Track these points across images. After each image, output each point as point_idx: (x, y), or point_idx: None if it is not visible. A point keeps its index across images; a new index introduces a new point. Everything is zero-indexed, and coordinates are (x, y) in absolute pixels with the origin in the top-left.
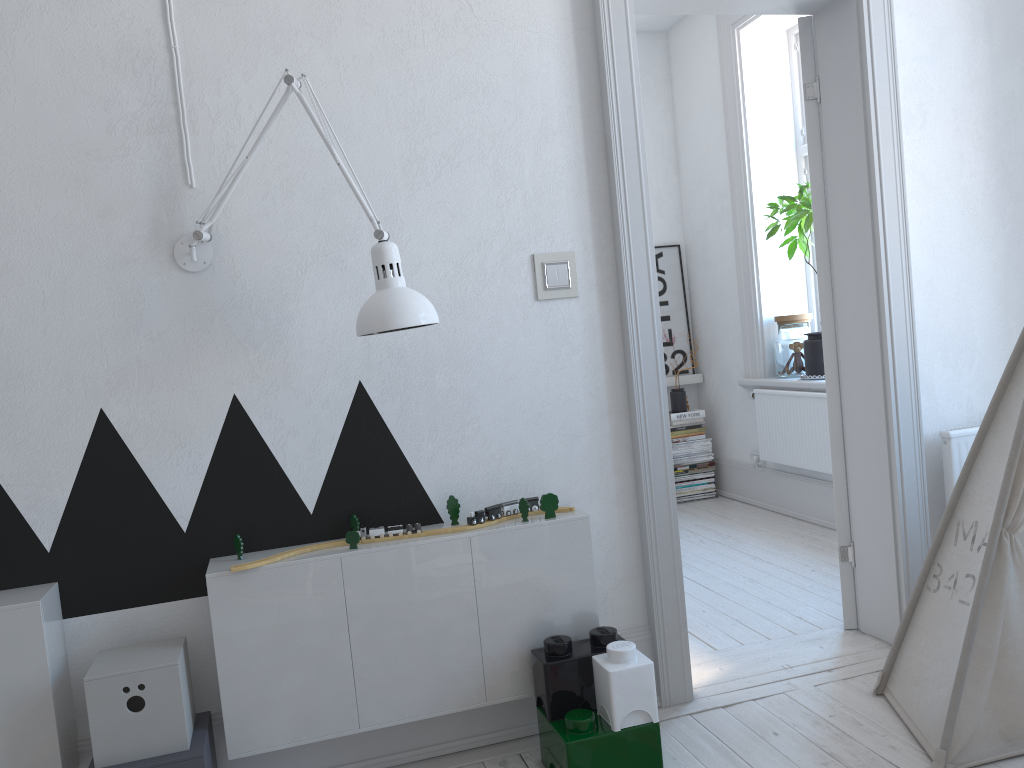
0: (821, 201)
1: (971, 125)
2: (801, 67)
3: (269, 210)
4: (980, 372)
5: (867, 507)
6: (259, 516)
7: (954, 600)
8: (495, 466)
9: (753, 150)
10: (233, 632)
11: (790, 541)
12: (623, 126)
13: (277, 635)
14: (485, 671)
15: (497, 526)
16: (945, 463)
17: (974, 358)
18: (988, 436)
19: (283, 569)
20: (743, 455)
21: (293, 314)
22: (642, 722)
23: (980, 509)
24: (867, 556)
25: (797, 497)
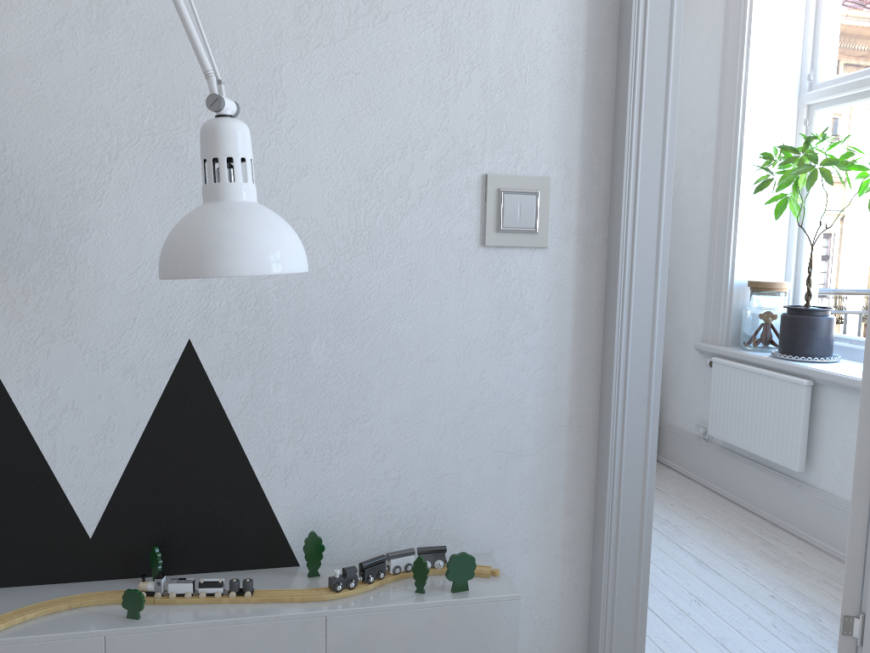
0: None
1: None
2: None
3: (63, 48)
4: None
5: None
6: (4, 535)
7: None
8: (388, 489)
9: (751, 91)
10: None
11: (739, 541)
12: None
13: None
14: None
15: (374, 598)
16: None
17: None
18: None
19: (2, 649)
20: (687, 423)
21: (89, 223)
22: None
23: None
24: None
25: (746, 484)
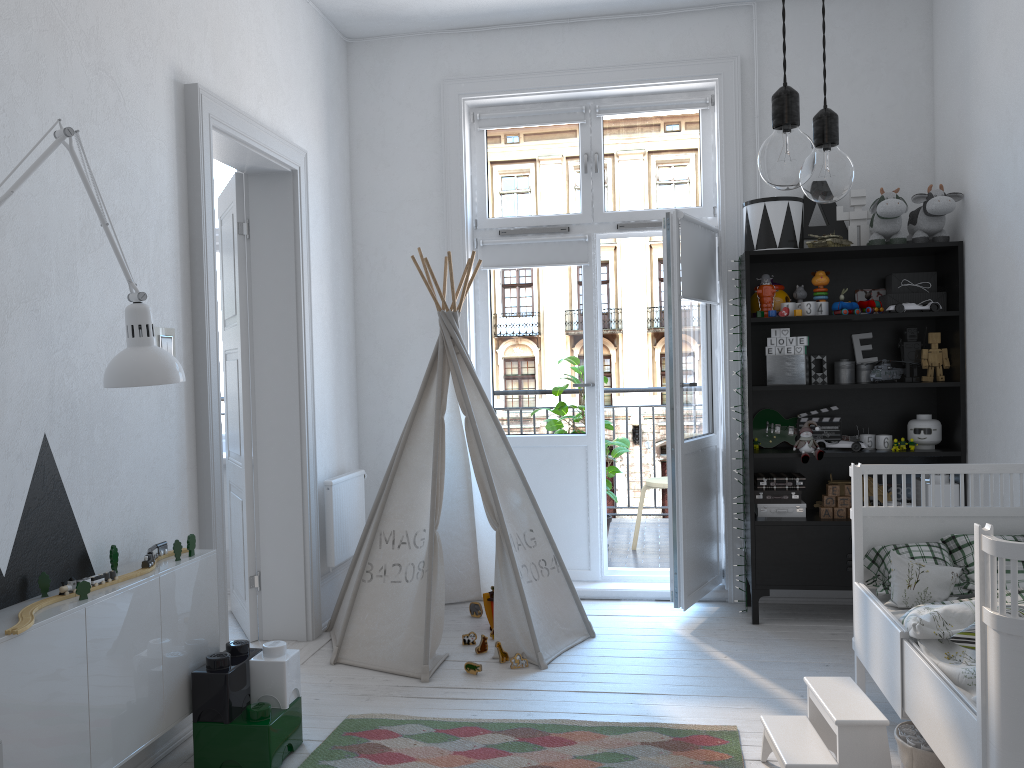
0: (245, 311)
1: (326, 277)
2: (236, 209)
3: None
4: (328, 442)
5: (278, 541)
6: None
7: (387, 582)
8: (127, 517)
9: None
10: (8, 704)
11: None
12: (208, 234)
13: (40, 699)
14: (164, 700)
15: (166, 566)
16: (328, 503)
17: (327, 432)
18: (395, 477)
19: (47, 626)
20: None
21: None
22: (294, 698)
23: (395, 522)
24: (275, 579)
25: None
